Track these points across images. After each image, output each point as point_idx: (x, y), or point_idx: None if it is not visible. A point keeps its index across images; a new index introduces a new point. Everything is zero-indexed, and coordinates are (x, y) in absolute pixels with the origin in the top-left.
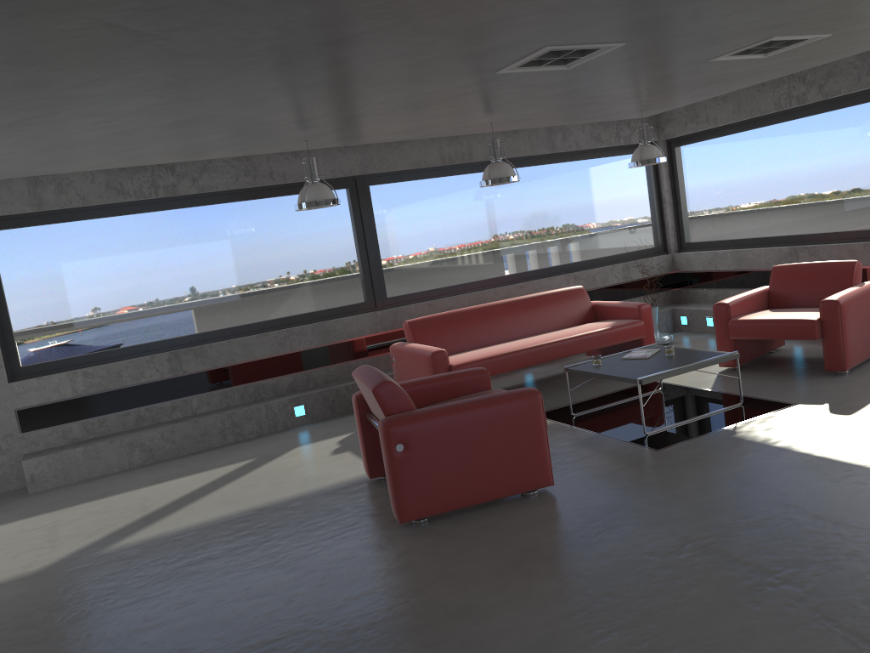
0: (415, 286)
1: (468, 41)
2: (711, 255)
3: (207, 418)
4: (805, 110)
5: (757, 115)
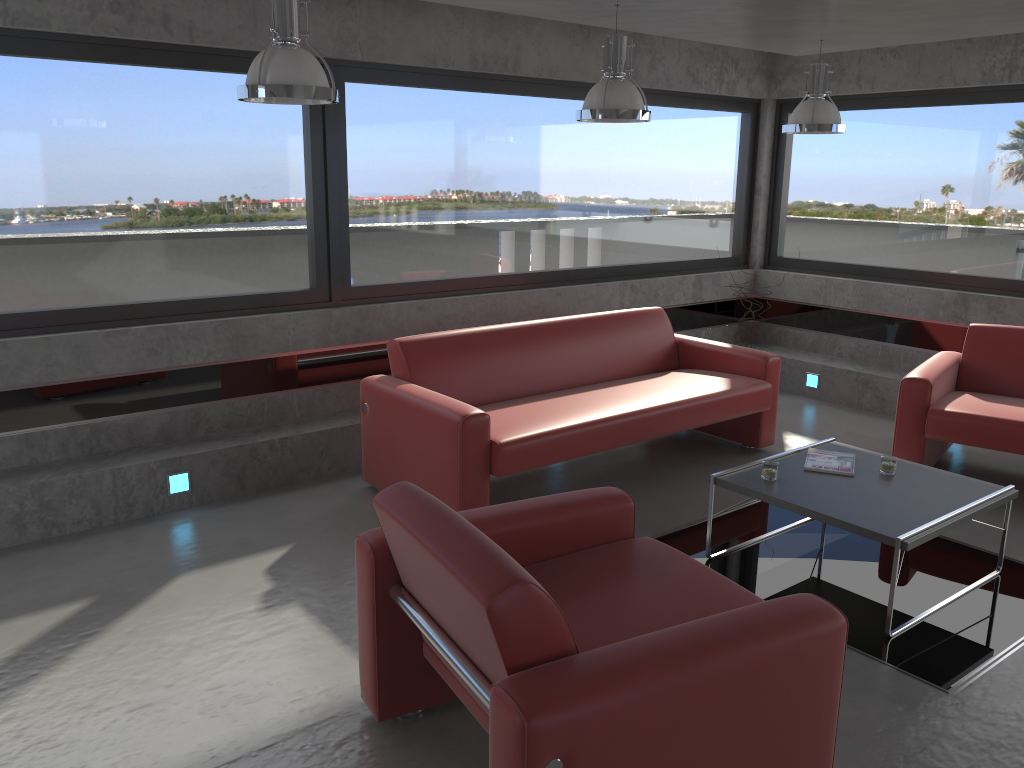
0: (398, 273)
1: None
2: (821, 282)
3: None
4: None
5: (948, 86)
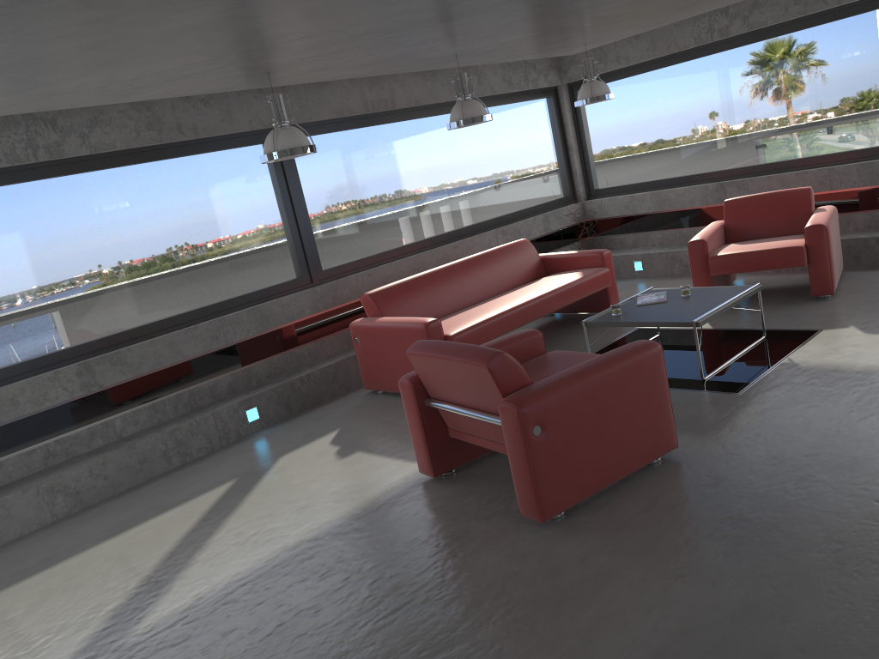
0: (349, 255)
1: None
2: (628, 199)
3: (145, 441)
4: (725, 43)
5: (675, 51)
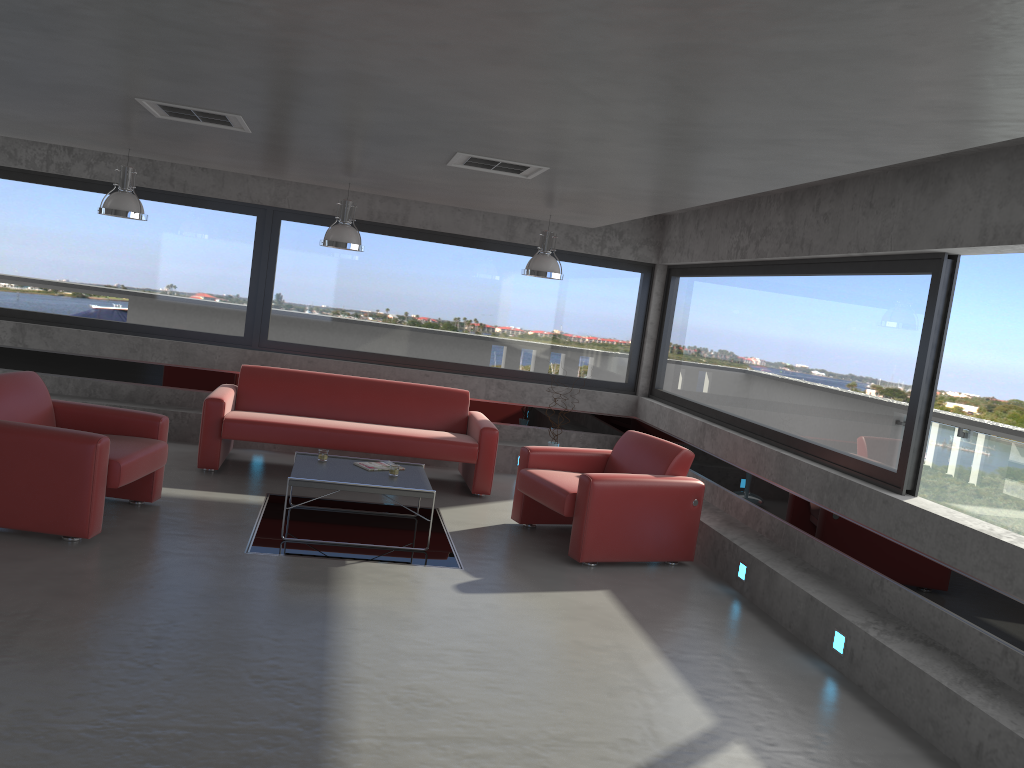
0: (306, 338)
1: (9, 71)
2: (658, 409)
3: None
4: (752, 267)
5: (716, 259)
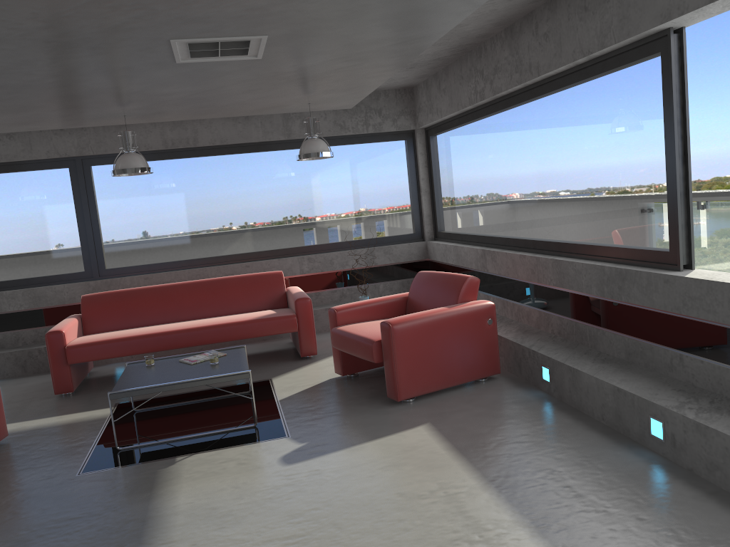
0: (138, 260)
1: None
2: (444, 247)
3: None
4: (492, 106)
5: (460, 109)
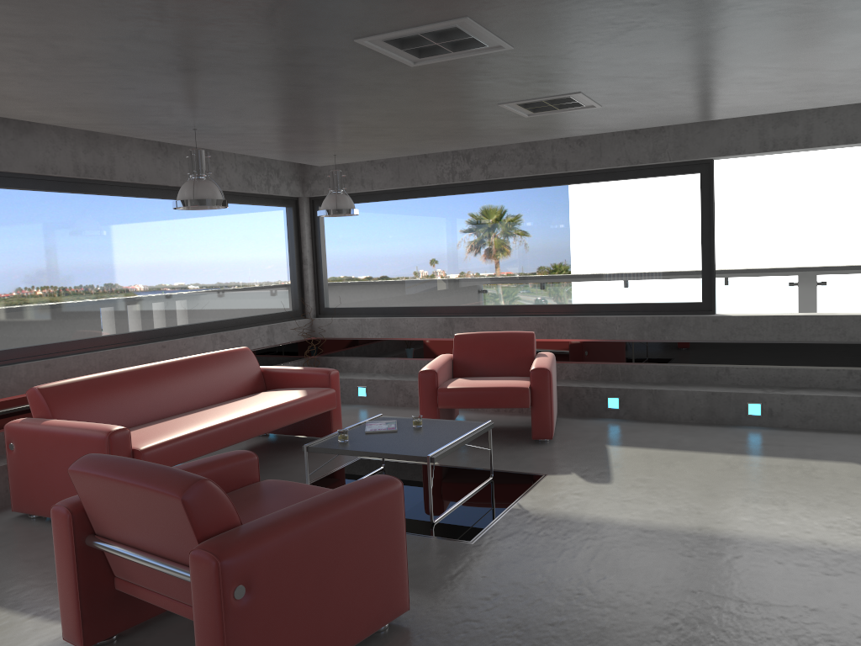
0: (24, 339)
1: None
2: (358, 322)
3: None
4: (465, 187)
5: (418, 185)
